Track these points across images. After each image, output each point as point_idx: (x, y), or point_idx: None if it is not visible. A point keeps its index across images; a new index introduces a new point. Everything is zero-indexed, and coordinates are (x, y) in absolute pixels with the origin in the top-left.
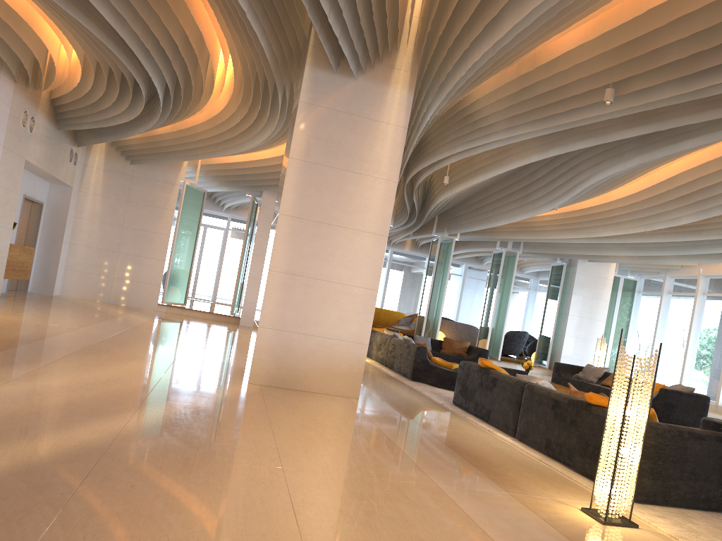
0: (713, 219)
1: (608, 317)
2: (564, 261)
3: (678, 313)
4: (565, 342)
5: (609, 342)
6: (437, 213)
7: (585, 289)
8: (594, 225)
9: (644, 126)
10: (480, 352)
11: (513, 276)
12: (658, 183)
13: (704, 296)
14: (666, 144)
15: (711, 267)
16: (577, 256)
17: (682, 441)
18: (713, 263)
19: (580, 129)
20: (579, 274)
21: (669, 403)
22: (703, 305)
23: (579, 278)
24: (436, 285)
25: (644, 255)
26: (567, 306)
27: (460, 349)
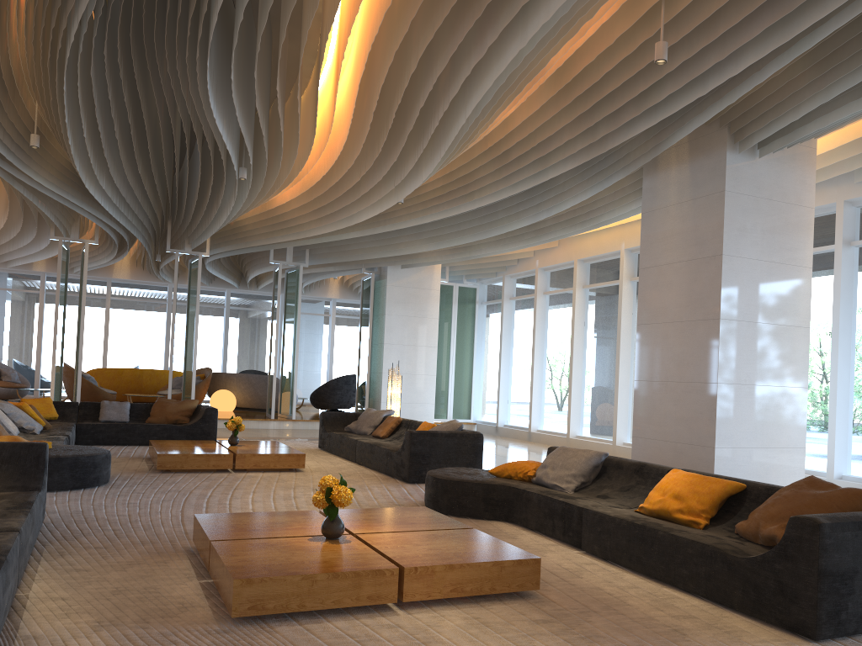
0: (478, 173)
1: (445, 340)
2: (372, 272)
3: (523, 323)
4: (384, 382)
5: (450, 374)
6: (150, 216)
7: (403, 307)
8: (345, 205)
9: None
10: (204, 413)
11: (299, 299)
12: (367, 118)
13: (546, 297)
14: None
15: (547, 256)
16: (384, 261)
17: None
18: (548, 251)
19: None
20: (391, 286)
21: (418, 452)
22: (546, 308)
23: (392, 292)
24: (189, 325)
25: (446, 247)
26: (382, 332)
27: (179, 412)
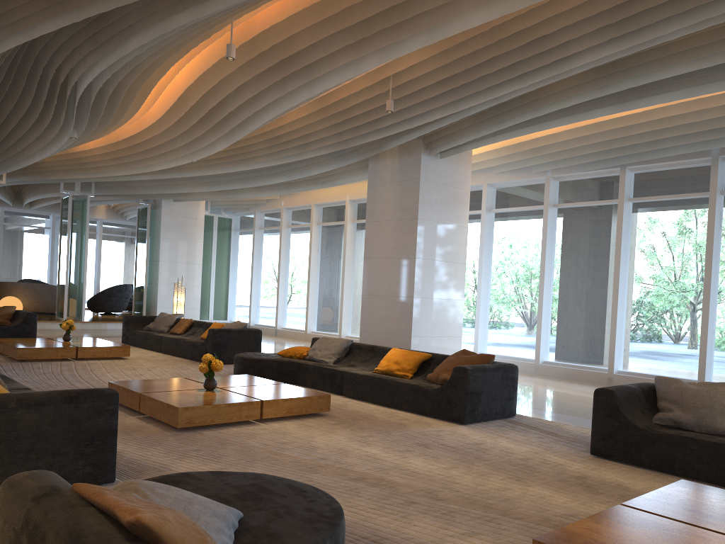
0: (254, 146)
1: (207, 259)
2: (148, 203)
3: (270, 247)
4: (159, 291)
5: (211, 285)
6: None
7: (175, 232)
8: (144, 157)
9: (63, 16)
10: (26, 317)
11: (87, 223)
12: (180, 105)
13: (289, 229)
14: (114, 45)
15: (290, 199)
16: (160, 195)
17: (6, 414)
18: (291, 195)
19: (3, 22)
20: (165, 215)
21: (218, 343)
22: (289, 237)
23: (166, 220)
24: None
25: (217, 190)
26: (157, 251)
27: (1, 316)
